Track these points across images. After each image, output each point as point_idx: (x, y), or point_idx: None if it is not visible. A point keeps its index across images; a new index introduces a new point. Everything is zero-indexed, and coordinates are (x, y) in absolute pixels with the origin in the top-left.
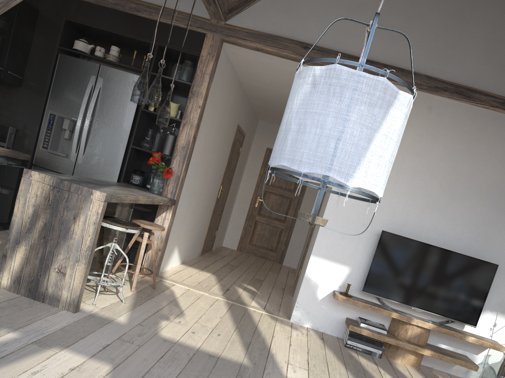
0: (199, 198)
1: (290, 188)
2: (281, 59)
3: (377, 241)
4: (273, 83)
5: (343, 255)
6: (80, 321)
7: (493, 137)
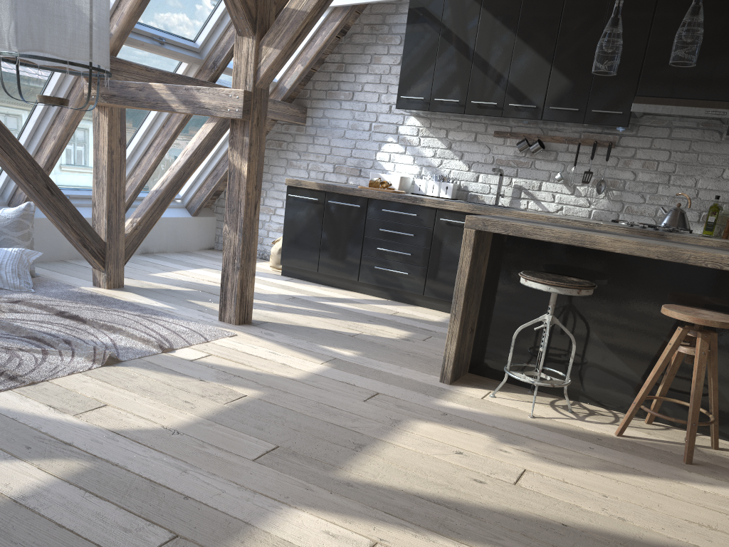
0: None
1: None
2: None
3: None
4: None
5: None
6: (414, 381)
7: None
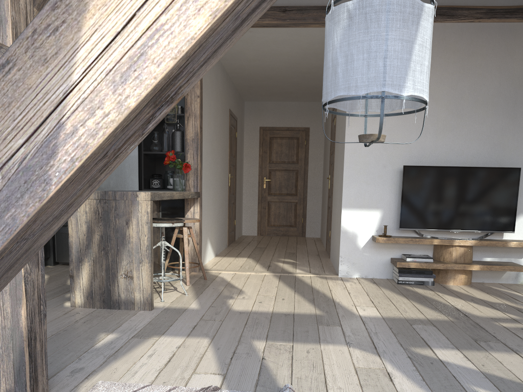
0: (215, 188)
1: (293, 160)
2: (262, 29)
3: (400, 178)
4: (256, 57)
5: (373, 200)
6: (160, 315)
7: (485, 48)
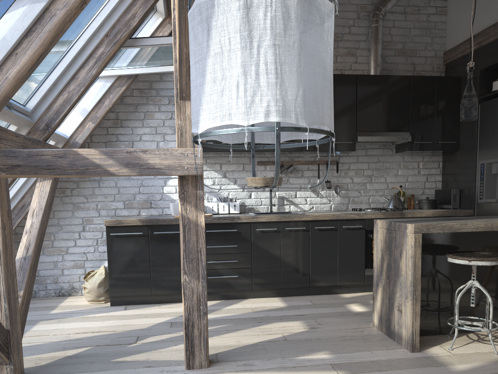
0: None
1: None
2: None
3: None
4: None
5: None
6: (404, 359)
7: None
